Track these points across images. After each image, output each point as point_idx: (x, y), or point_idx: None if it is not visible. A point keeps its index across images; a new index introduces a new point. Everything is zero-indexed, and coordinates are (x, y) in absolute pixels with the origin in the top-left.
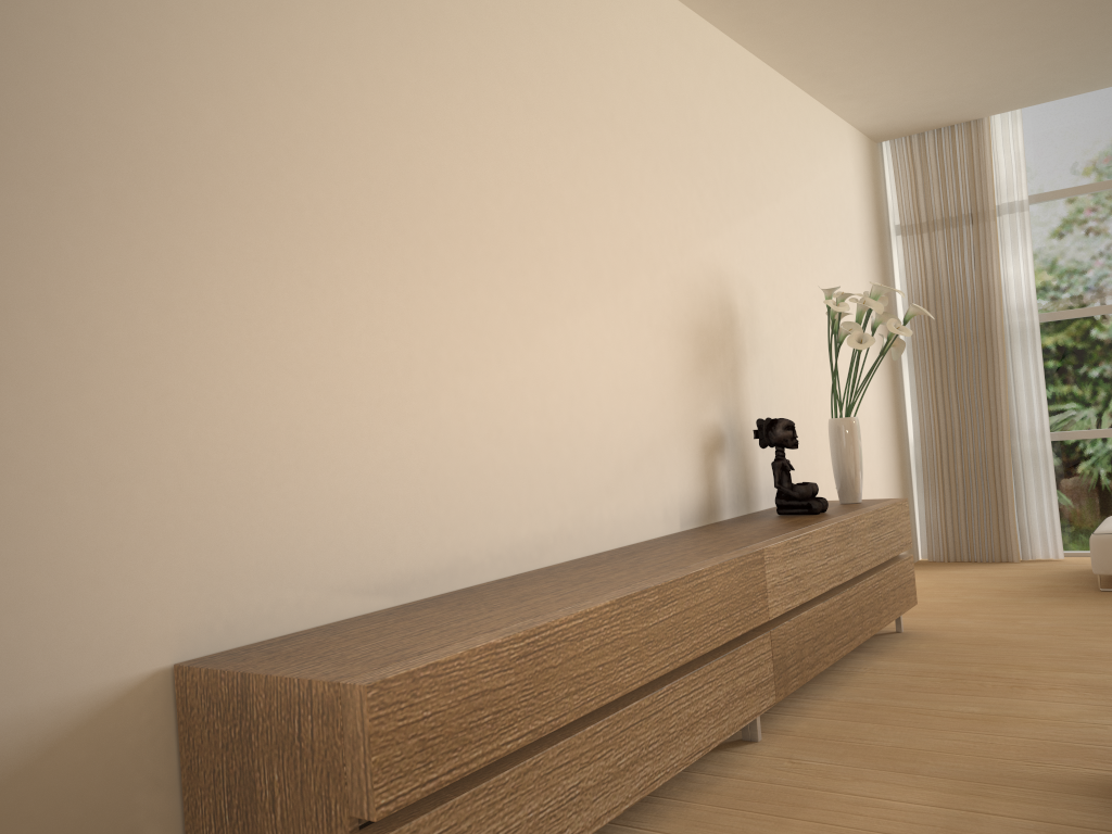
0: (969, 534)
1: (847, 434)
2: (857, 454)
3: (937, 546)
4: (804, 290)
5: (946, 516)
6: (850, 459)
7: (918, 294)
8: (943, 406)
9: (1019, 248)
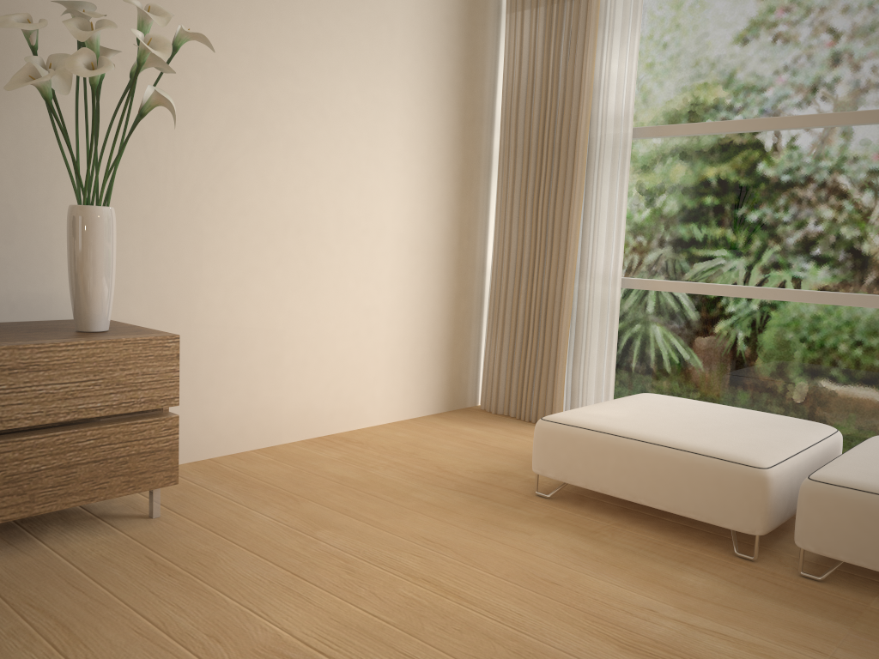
0: (518, 386)
1: (76, 231)
2: (90, 261)
3: (489, 394)
4: (211, 37)
5: (501, 361)
6: (79, 268)
7: (511, 89)
8: (517, 230)
9: (629, 36)
